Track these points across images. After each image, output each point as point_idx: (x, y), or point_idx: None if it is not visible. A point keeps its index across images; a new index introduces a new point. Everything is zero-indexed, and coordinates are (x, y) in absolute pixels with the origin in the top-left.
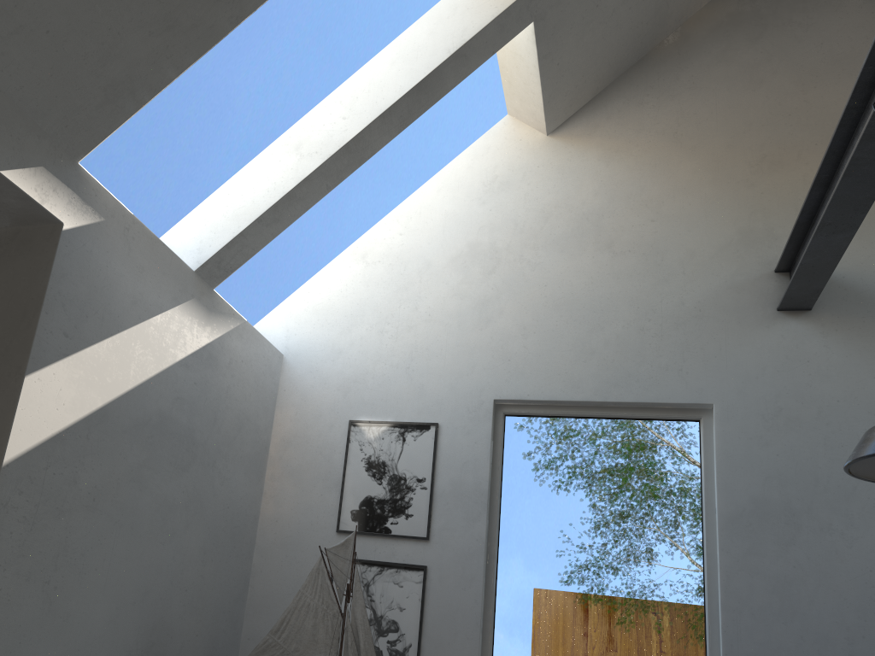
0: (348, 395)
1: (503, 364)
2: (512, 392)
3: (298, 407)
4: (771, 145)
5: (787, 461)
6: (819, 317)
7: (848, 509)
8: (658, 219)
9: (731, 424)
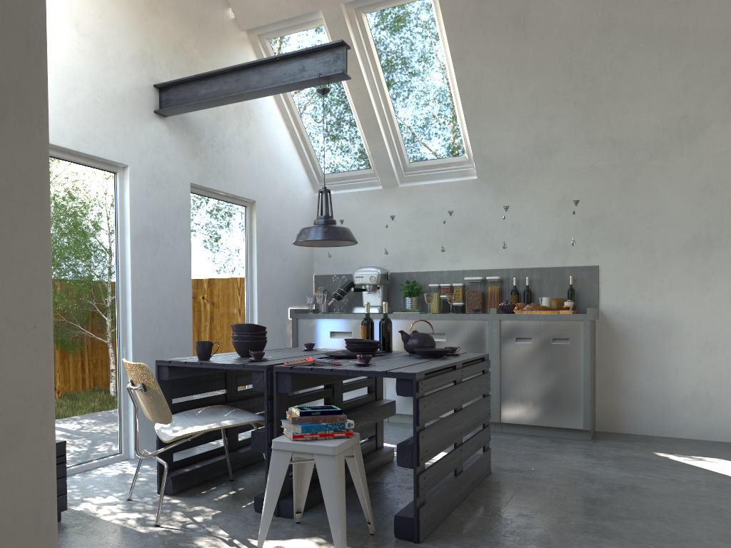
0: None
1: None
2: None
3: None
4: None
5: (156, 206)
6: (169, 123)
7: (174, 234)
8: (103, 18)
9: (136, 180)
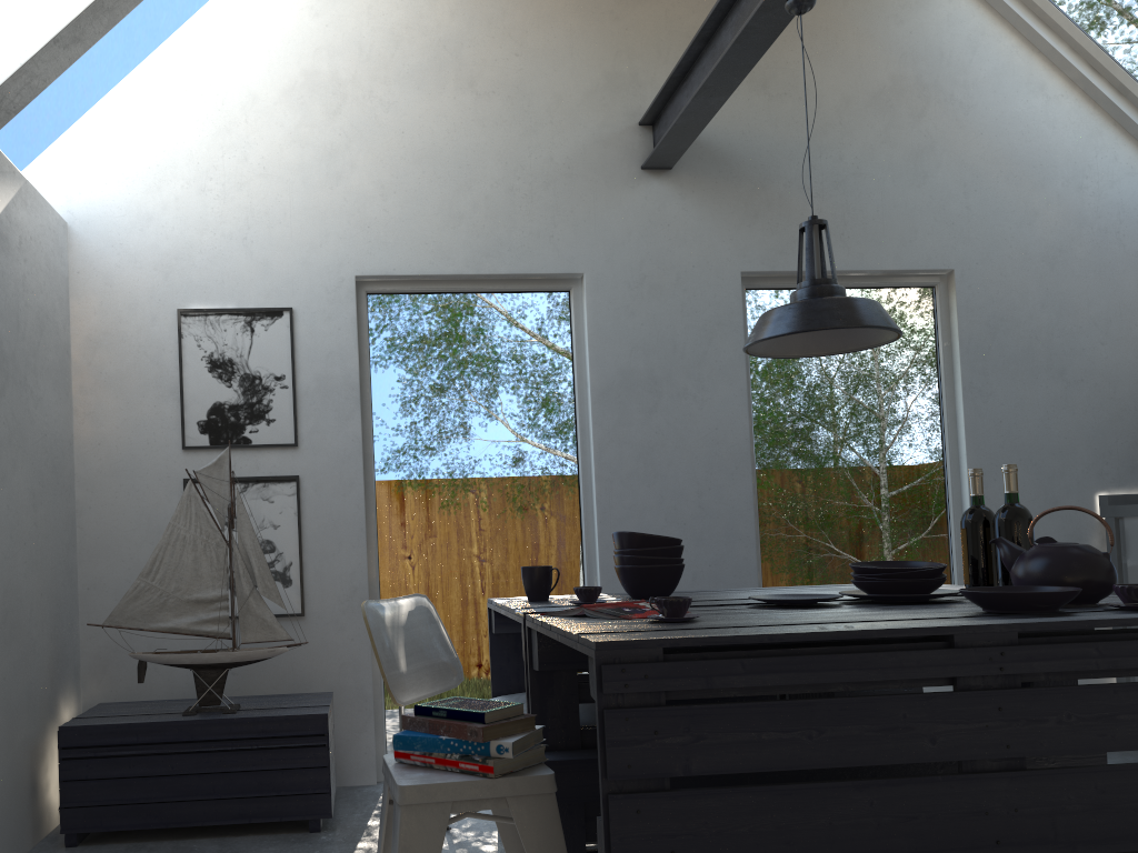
0: (170, 277)
1: (362, 232)
2: (375, 267)
3: (103, 294)
4: None
5: (650, 330)
6: (679, 177)
7: (700, 373)
8: (523, 54)
9: (600, 294)
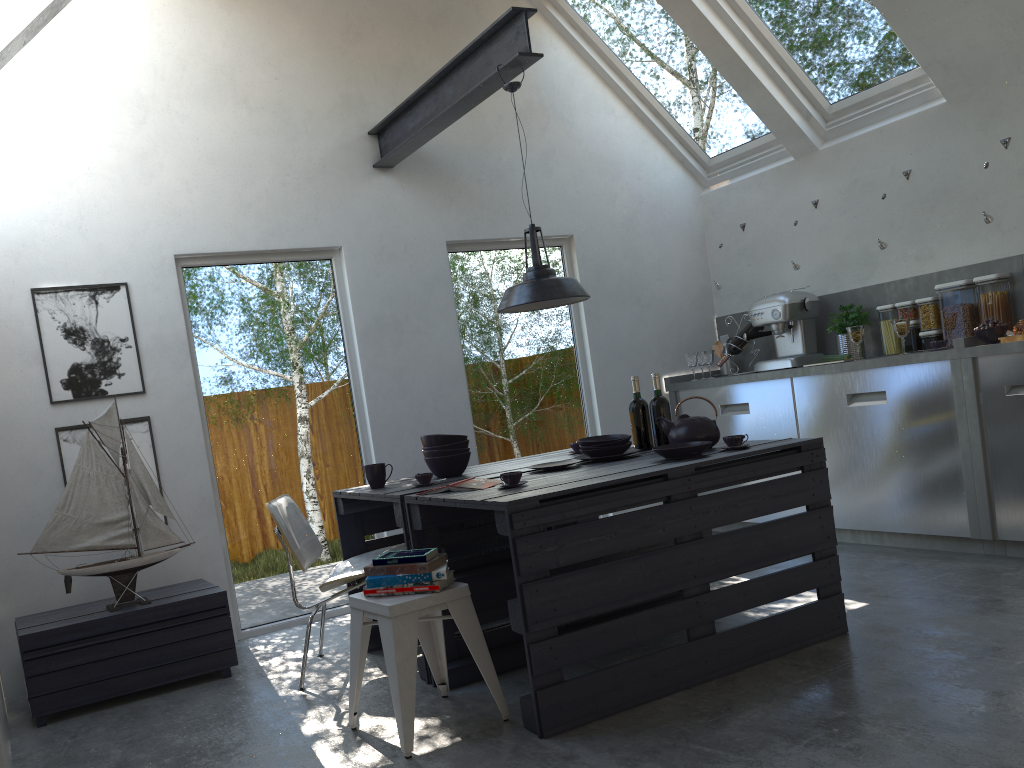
0: (20, 262)
1: (175, 219)
2: (189, 247)
3: None
4: (353, 16)
5: (391, 286)
6: (399, 173)
7: (427, 315)
8: (280, 78)
9: (355, 261)
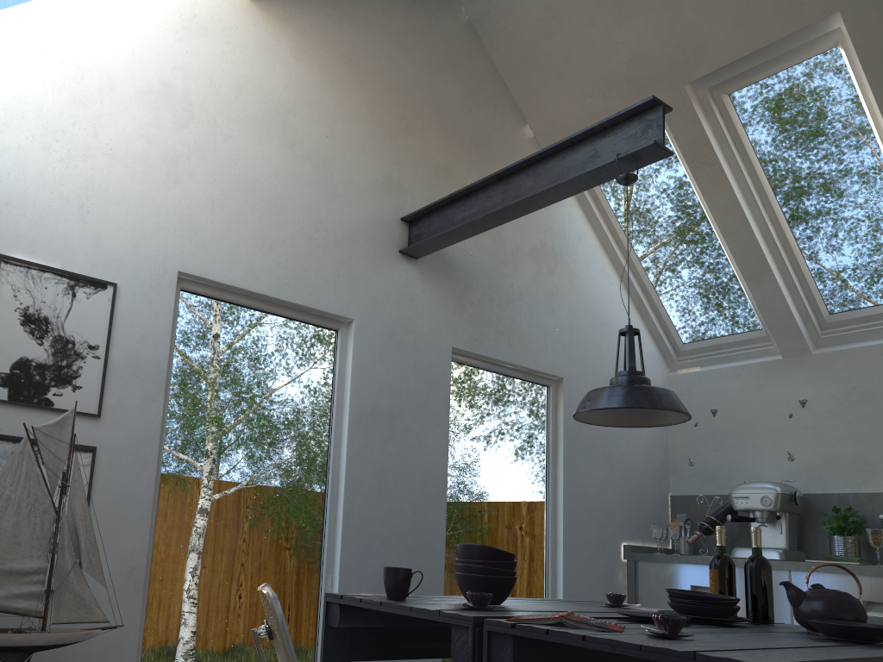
0: None
1: (190, 235)
2: (197, 268)
3: None
4: (408, 110)
5: (393, 376)
6: (421, 266)
7: (422, 417)
8: (331, 138)
9: (363, 339)
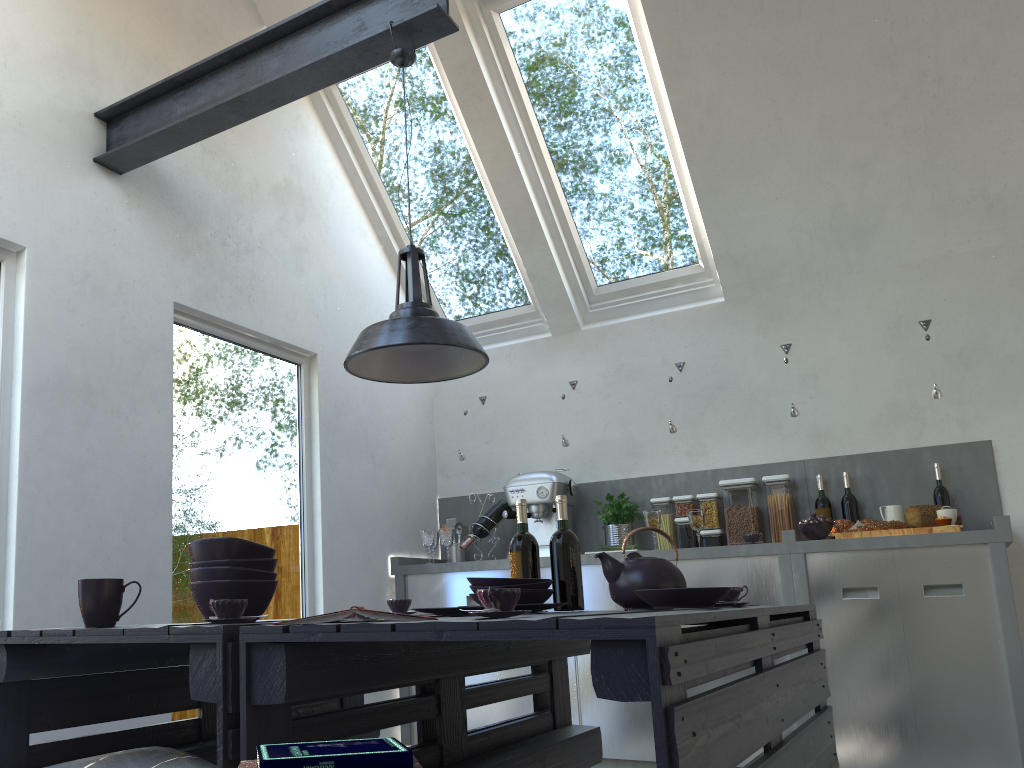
0: None
1: None
2: None
3: None
4: None
5: (90, 334)
6: (127, 186)
7: (134, 394)
8: None
9: (42, 277)
